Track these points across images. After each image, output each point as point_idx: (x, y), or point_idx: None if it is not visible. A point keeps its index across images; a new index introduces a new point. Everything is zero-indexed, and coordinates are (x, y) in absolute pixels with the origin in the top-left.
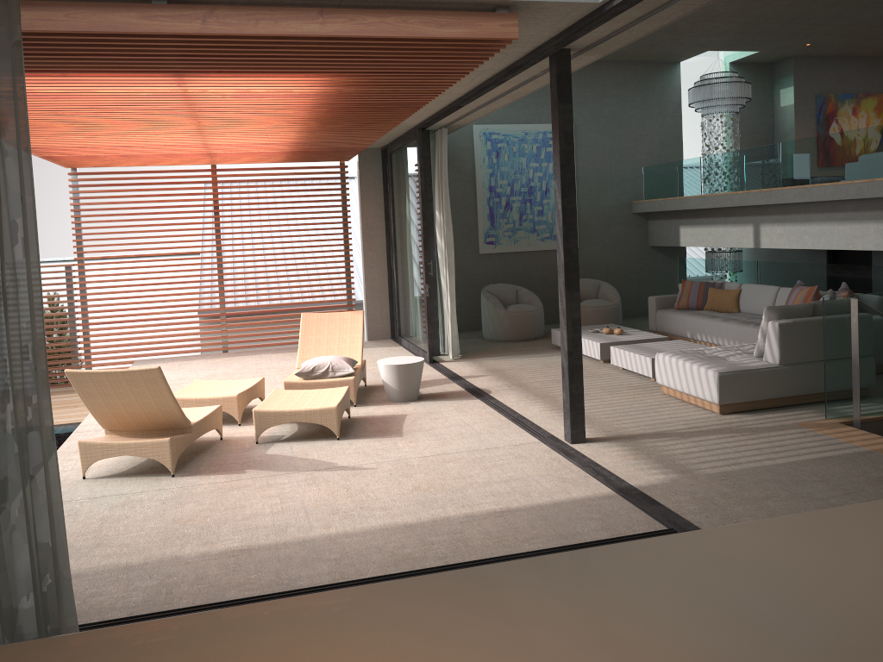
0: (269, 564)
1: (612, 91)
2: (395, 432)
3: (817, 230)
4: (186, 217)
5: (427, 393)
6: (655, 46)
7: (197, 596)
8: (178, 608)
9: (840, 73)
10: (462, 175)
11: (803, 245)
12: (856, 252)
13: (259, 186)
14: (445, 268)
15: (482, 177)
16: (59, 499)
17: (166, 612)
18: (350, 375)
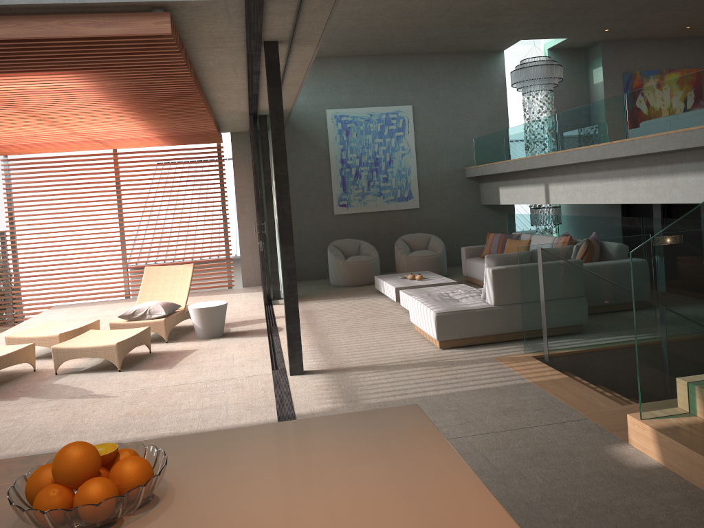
0: None
1: (445, 77)
2: (170, 365)
3: (585, 187)
4: (93, 191)
5: (234, 331)
6: (472, 38)
7: None
8: None
9: (644, 53)
10: (318, 151)
11: (576, 200)
12: (643, 205)
13: (151, 165)
14: None
15: (335, 152)
16: None
17: None
18: (165, 317)
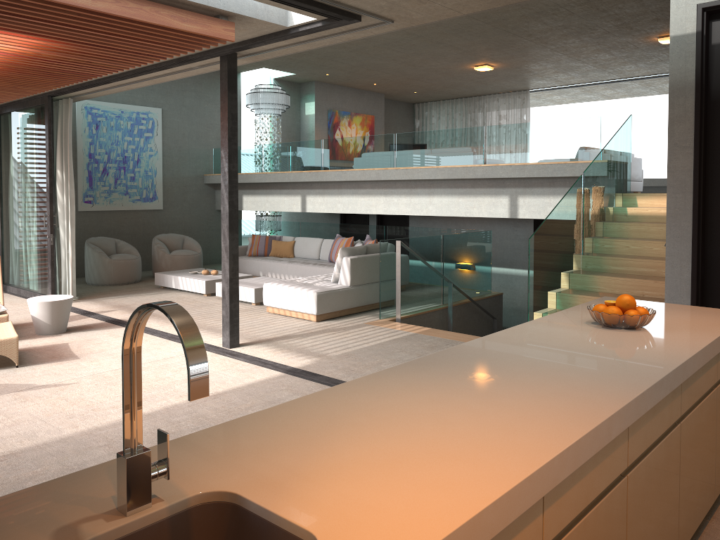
0: (45, 459)
1: (192, 87)
2: (69, 356)
3: (347, 200)
4: None
5: (71, 326)
6: None
7: None
8: None
9: (342, 97)
10: None
11: (337, 210)
12: (358, 217)
13: None
14: (66, 220)
15: (83, 145)
16: None
17: None
18: (0, 313)
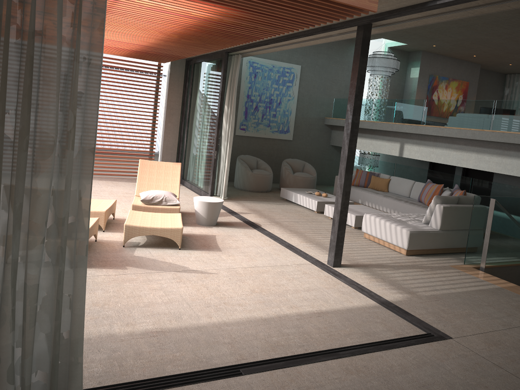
0: (184, 344)
1: (325, 51)
2: (215, 247)
3: (440, 152)
4: None
5: (219, 221)
6: None
7: (144, 369)
8: (138, 380)
9: (443, 65)
10: None
11: (429, 159)
12: (446, 166)
13: (103, 69)
14: (226, 142)
15: (244, 88)
16: (83, 302)
17: (129, 383)
18: (175, 205)
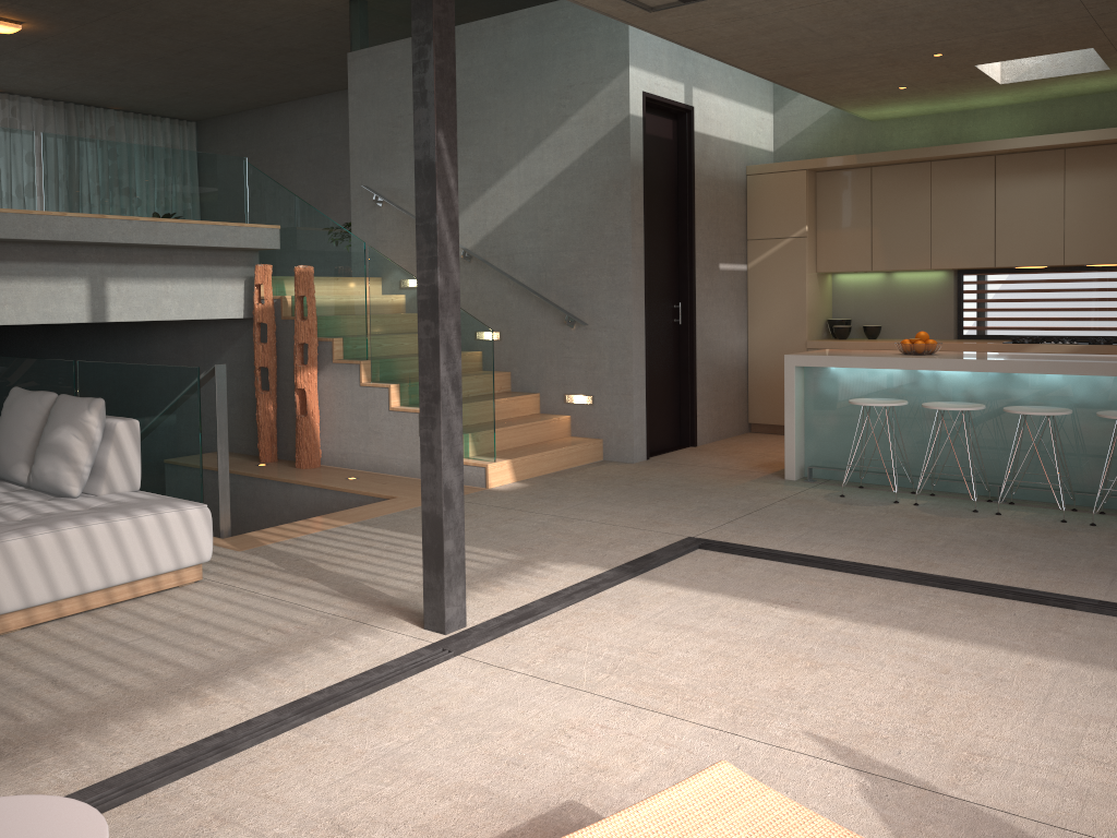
0: None
1: None
2: (542, 831)
3: None
4: None
5: None
6: None
7: None
8: None
9: None
10: None
11: None
12: None
13: None
14: None
15: None
16: None
17: None
18: None
